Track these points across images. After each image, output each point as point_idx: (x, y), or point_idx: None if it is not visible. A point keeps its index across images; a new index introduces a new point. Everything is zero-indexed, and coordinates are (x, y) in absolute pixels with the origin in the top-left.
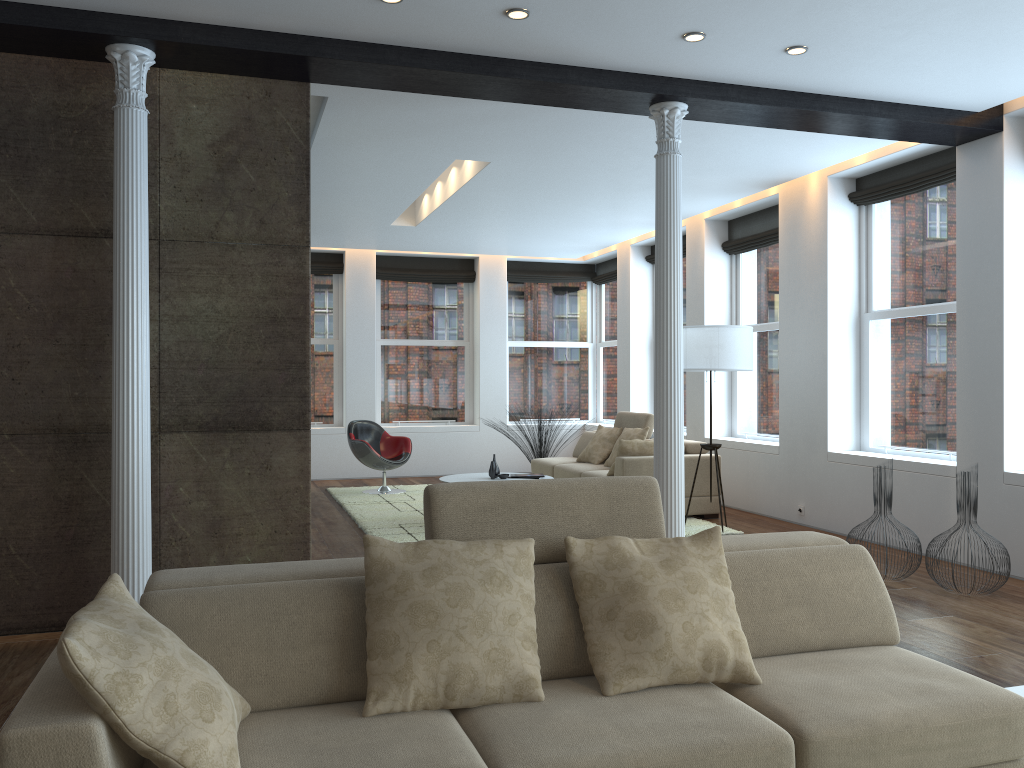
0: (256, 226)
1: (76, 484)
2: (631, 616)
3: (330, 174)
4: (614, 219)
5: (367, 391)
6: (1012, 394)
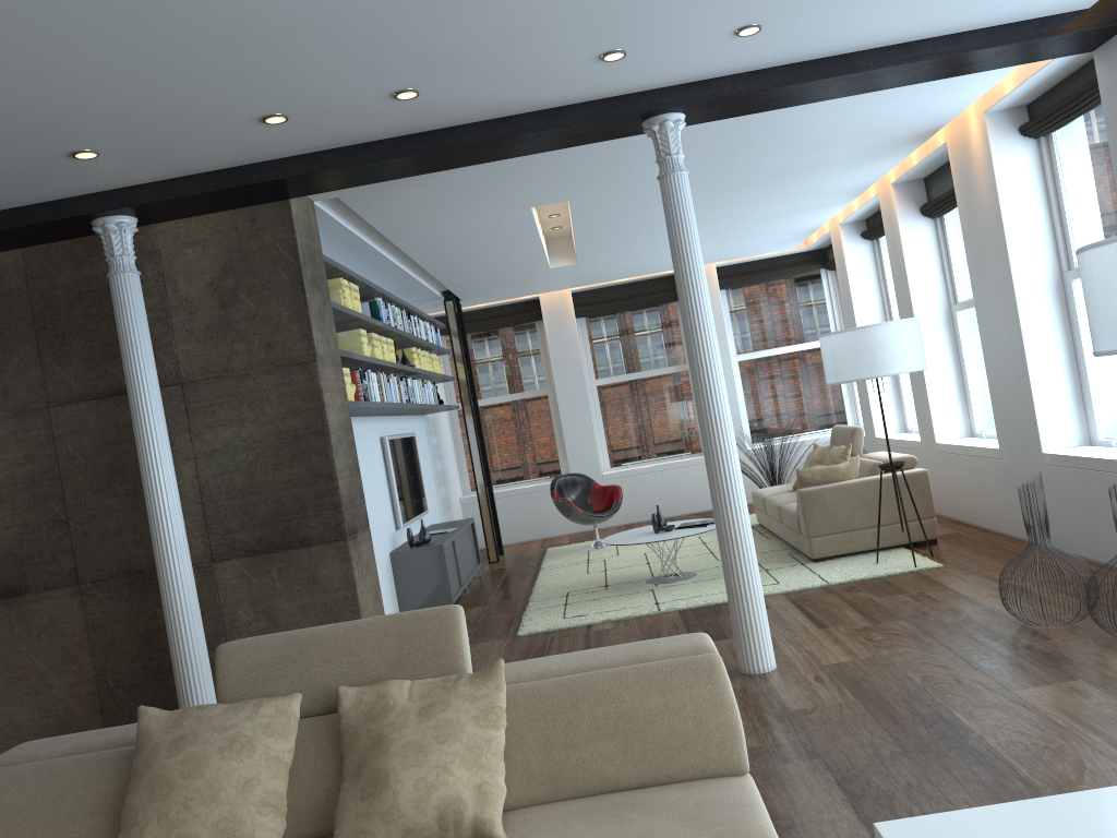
0: (264, 351)
1: (151, 619)
2: (371, 773)
3: (430, 247)
4: (782, 209)
5: (586, 438)
6: None
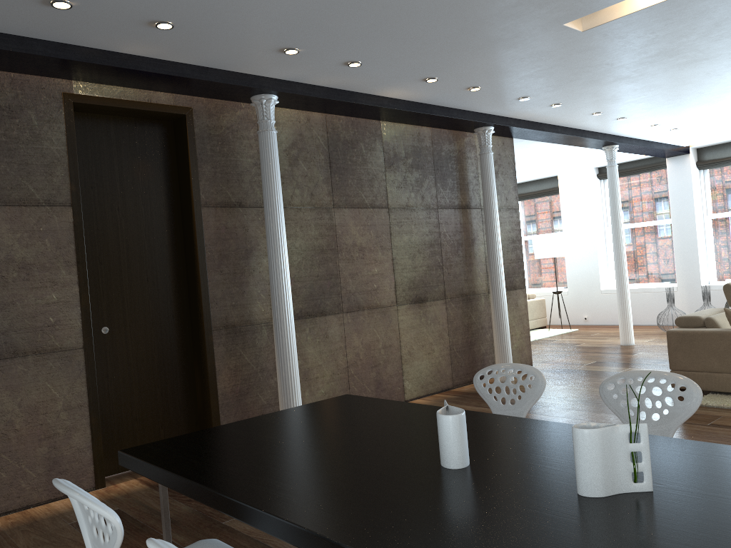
0: (505, 201)
1: (469, 318)
2: None
3: None
4: None
5: None
6: (700, 255)
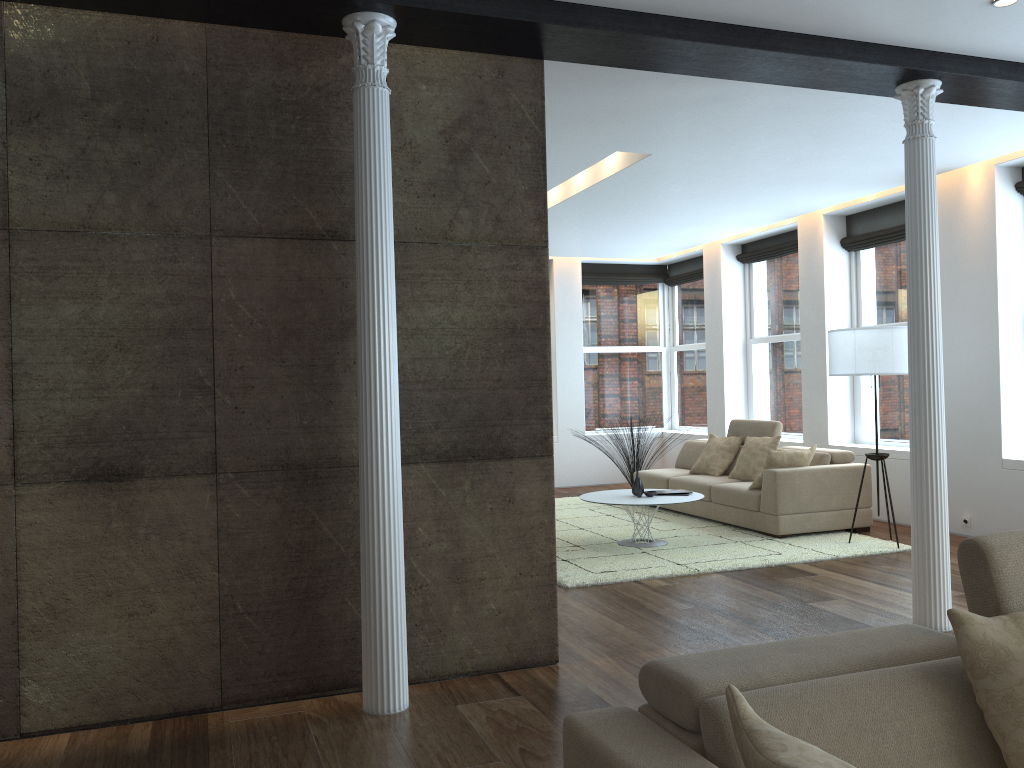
0: (492, 224)
1: (307, 528)
2: None
3: None
4: (728, 216)
5: None
6: None
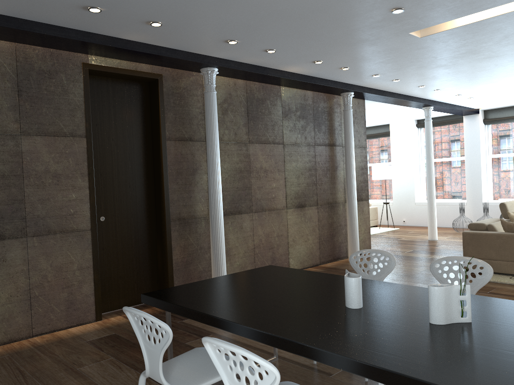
0: (358, 141)
1: (332, 219)
2: None
3: None
4: None
5: None
6: (483, 182)
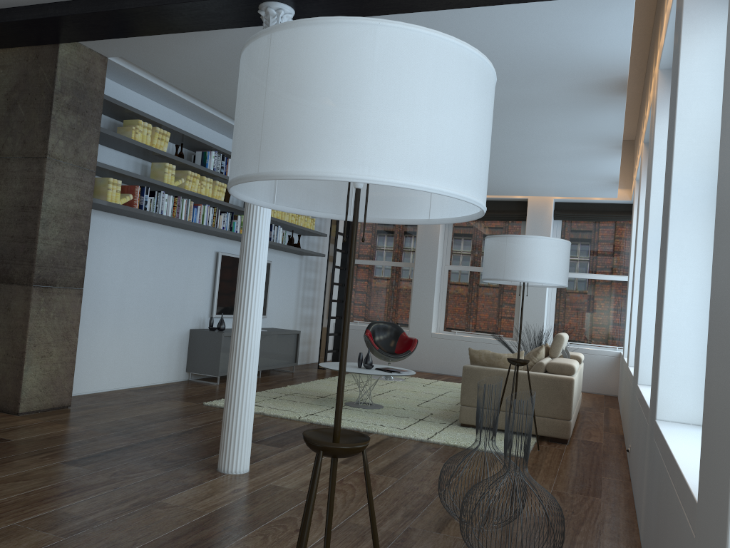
0: (21, 145)
1: None
2: None
3: None
4: (554, 149)
5: (427, 304)
6: (680, 311)
